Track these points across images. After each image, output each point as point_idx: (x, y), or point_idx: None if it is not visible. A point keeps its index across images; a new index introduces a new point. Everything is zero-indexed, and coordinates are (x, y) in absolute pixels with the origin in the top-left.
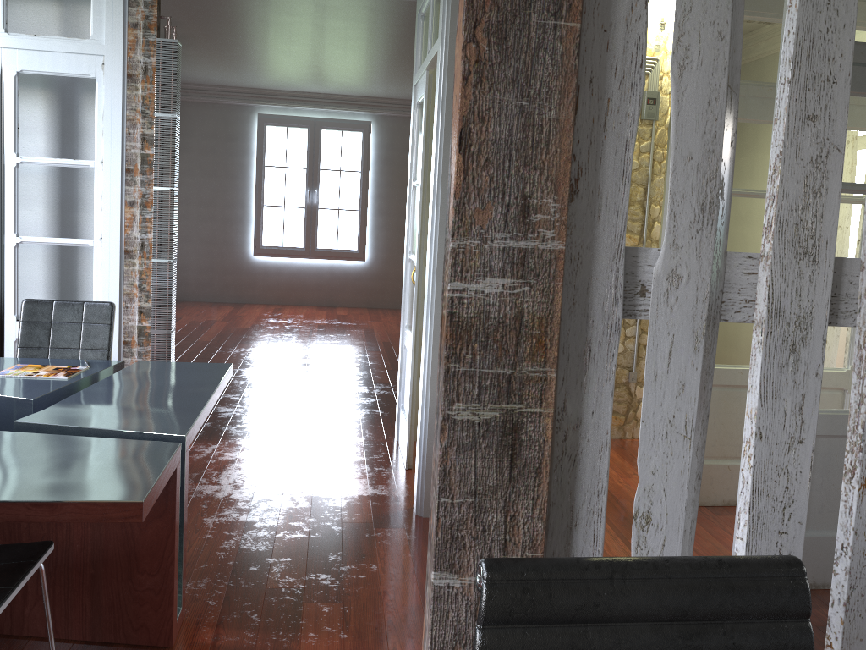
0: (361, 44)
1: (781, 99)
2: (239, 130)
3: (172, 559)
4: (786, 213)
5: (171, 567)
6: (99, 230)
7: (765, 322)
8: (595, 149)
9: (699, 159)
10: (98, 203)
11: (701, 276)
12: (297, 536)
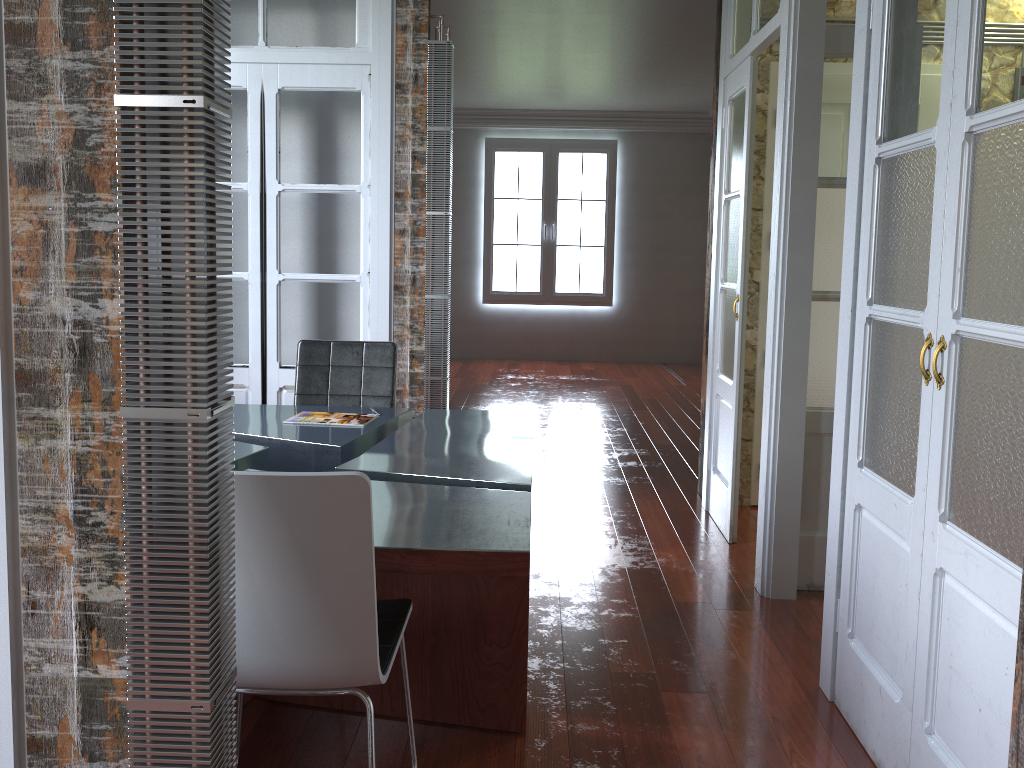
0: (622, 44)
1: None
2: (464, 158)
3: (524, 629)
4: None
5: (523, 638)
6: (366, 264)
7: None
8: None
9: None
10: (365, 233)
11: None
12: (625, 615)
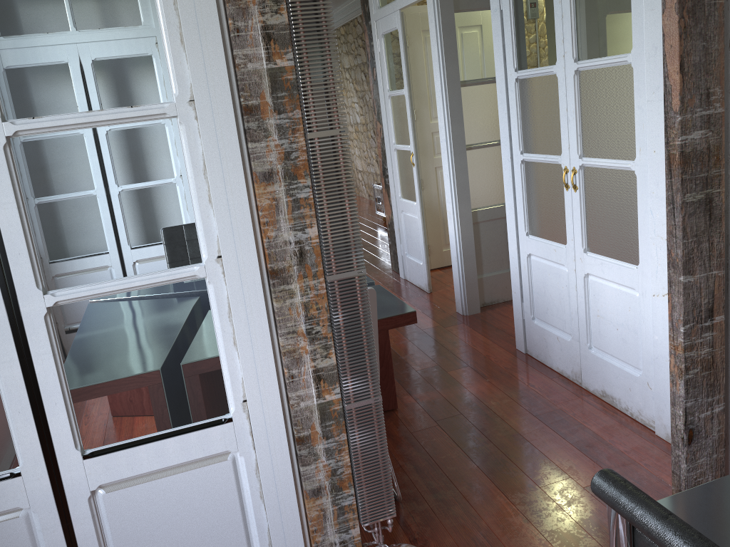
0: None
1: None
2: None
3: (390, 356)
4: None
5: (390, 360)
6: None
7: None
8: (726, 60)
9: None
10: None
11: None
12: (402, 342)
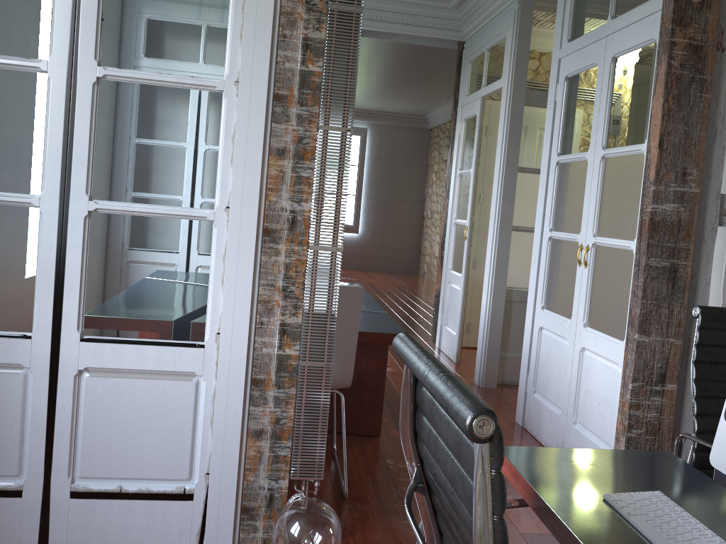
0: (385, 73)
1: None
2: None
3: (383, 383)
4: None
5: (382, 387)
6: None
7: None
8: (710, 149)
9: None
10: None
11: None
12: None
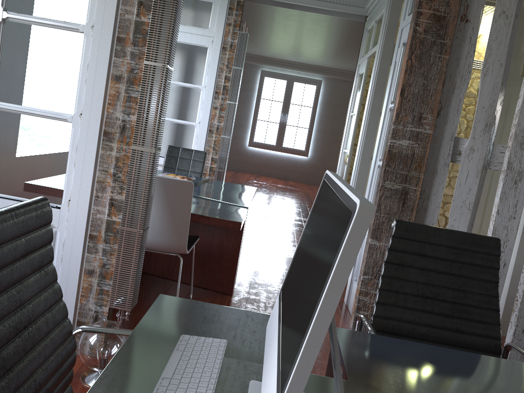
0: (326, 39)
1: (522, 90)
2: (250, 78)
3: (237, 257)
4: (519, 132)
5: (236, 260)
6: (199, 119)
7: (505, 171)
8: (448, 100)
9: (487, 108)
10: (200, 106)
11: (482, 150)
12: (279, 269)
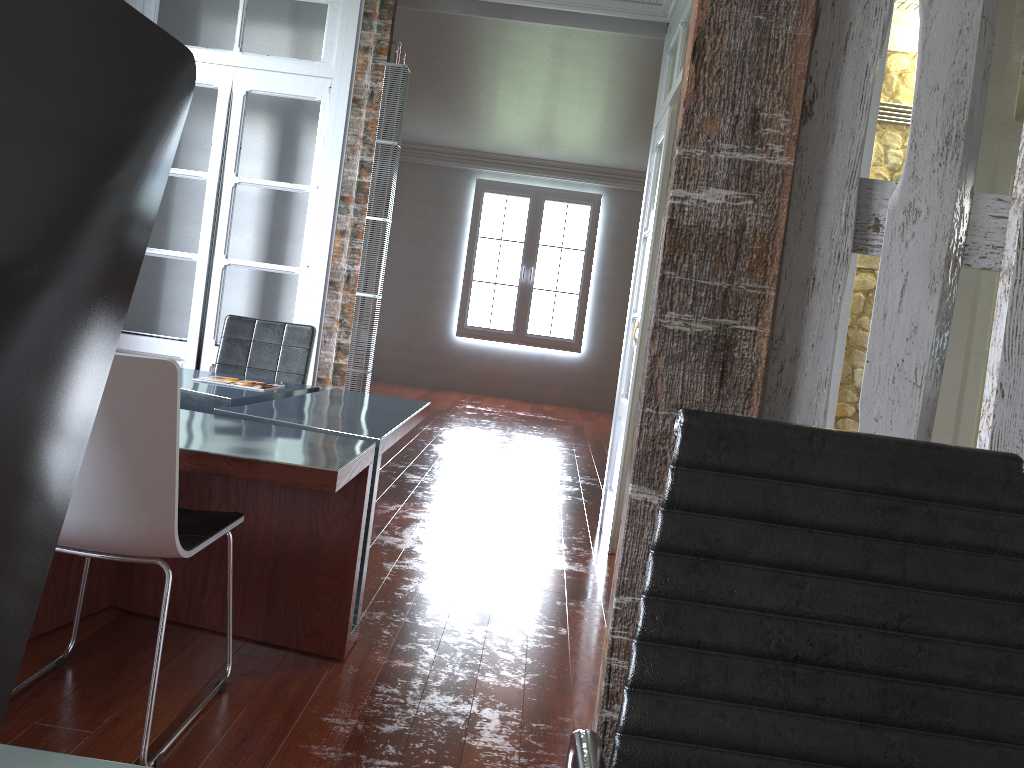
0: (598, 98)
1: None
2: (454, 196)
3: (353, 564)
4: None
5: (351, 572)
6: (306, 258)
7: (1014, 268)
8: (833, 72)
9: (946, 90)
10: (309, 230)
11: (942, 212)
12: (481, 592)
